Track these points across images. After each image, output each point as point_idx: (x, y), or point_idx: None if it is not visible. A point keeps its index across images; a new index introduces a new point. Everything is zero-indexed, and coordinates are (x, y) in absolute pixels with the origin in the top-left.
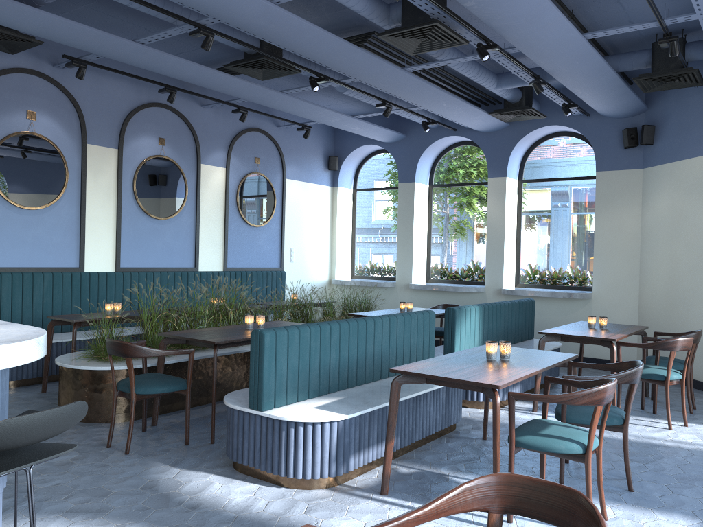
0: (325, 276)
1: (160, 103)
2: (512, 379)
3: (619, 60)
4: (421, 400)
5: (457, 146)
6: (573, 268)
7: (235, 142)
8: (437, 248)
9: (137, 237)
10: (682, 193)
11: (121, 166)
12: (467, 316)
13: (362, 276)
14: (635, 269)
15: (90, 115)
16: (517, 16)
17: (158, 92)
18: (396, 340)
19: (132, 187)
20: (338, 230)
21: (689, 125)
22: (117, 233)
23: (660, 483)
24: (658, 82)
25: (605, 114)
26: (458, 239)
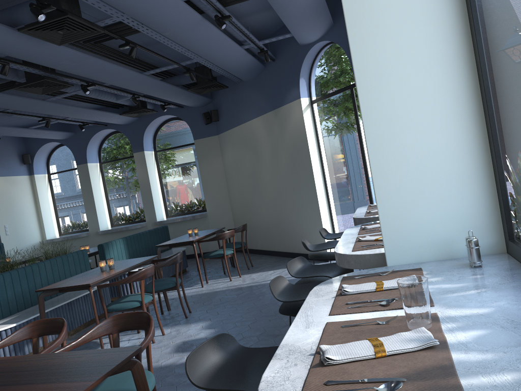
0: (38, 238)
1: None
2: (101, 278)
3: (180, 78)
4: (74, 303)
5: (112, 134)
6: (197, 199)
7: None
8: (114, 203)
9: None
10: (236, 147)
11: None
12: (113, 246)
13: (67, 233)
14: (226, 193)
15: None
16: (92, 72)
17: None
18: (59, 273)
19: None
20: (41, 205)
21: (231, 108)
22: None
23: (204, 310)
24: (202, 89)
25: (191, 106)
26: (126, 195)
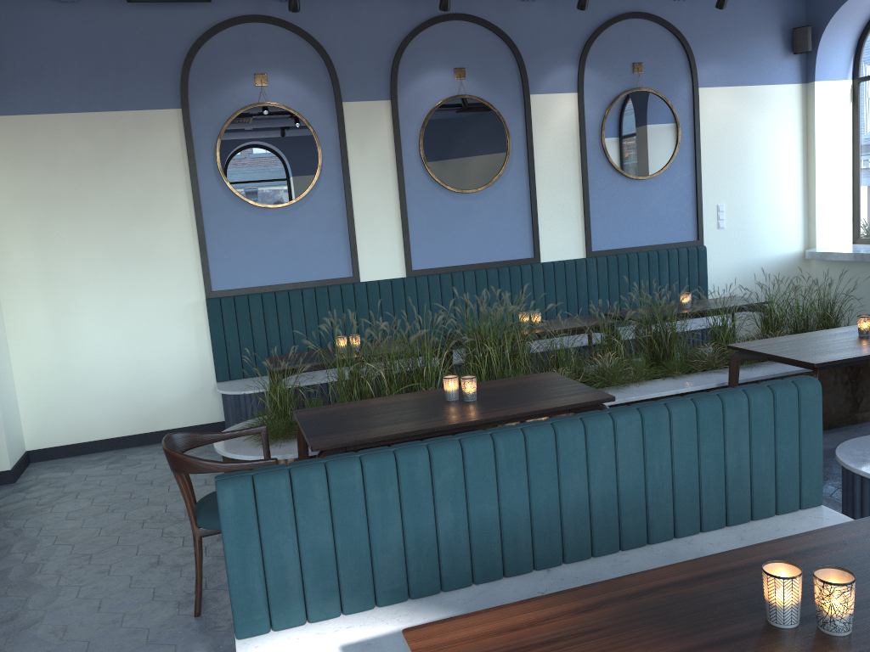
0: (796, 244)
1: (450, 14)
2: None
3: None
4: None
5: None
6: None
7: (592, 46)
8: None
9: (435, 223)
10: None
11: (398, 124)
12: None
13: None
14: None
15: (344, 59)
16: None
17: None
18: (672, 462)
19: (418, 152)
20: (818, 162)
21: None
22: (402, 223)
23: None
24: None
25: None
26: None
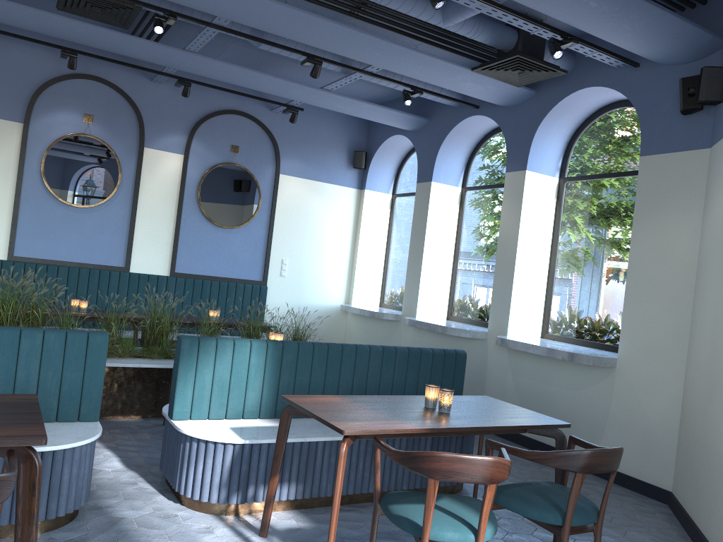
0: (339, 299)
1: (89, 75)
2: None
3: None
4: None
5: (496, 133)
6: (618, 317)
7: (202, 125)
8: (463, 274)
9: (42, 224)
10: None
11: (25, 142)
12: (220, 354)
13: (389, 305)
14: (684, 324)
15: None
16: None
17: (89, 63)
18: None
19: (40, 167)
20: (361, 244)
21: None
22: (13, 217)
23: None
24: None
25: (653, 59)
26: (486, 263)
